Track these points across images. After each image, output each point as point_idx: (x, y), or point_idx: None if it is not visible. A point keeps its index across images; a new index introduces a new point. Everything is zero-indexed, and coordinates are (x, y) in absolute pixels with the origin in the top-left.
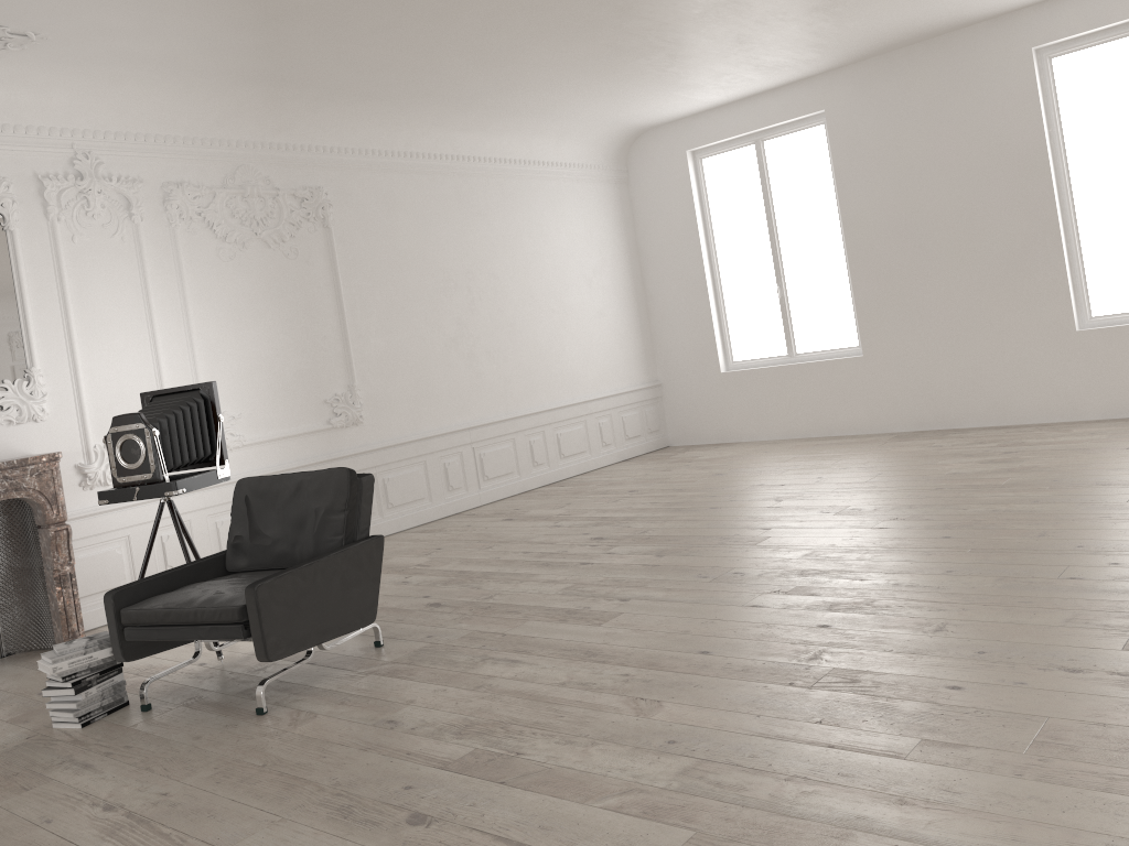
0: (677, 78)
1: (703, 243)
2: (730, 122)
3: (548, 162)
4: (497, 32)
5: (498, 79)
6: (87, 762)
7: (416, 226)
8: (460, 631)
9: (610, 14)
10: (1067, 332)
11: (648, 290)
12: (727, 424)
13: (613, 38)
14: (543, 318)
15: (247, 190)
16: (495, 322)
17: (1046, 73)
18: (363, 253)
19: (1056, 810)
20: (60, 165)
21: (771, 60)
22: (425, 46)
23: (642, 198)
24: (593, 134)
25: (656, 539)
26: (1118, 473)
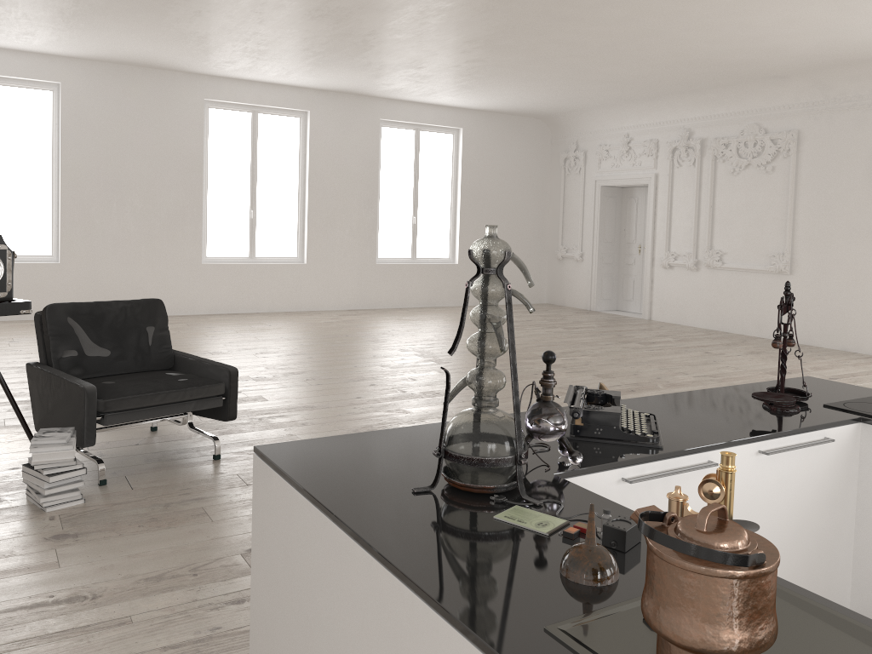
0: (6, 24)
1: None
2: None
3: None
4: None
5: None
6: (189, 499)
7: None
8: None
9: None
10: (197, 263)
11: None
12: None
13: None
14: None
15: None
16: None
17: (206, 115)
18: None
19: (558, 400)
20: None
21: (73, 41)
22: None
23: None
24: None
25: None
26: (300, 334)
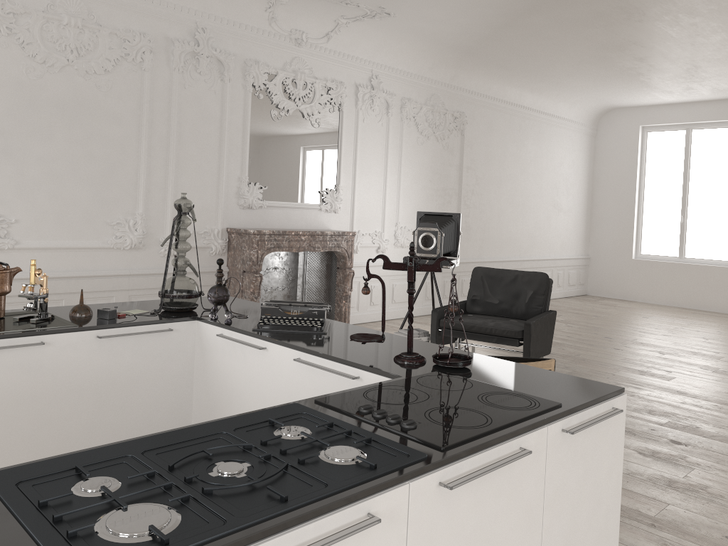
0: (664, 86)
1: (637, 182)
2: (673, 114)
3: (562, 117)
4: (604, 50)
5: (574, 71)
6: None
7: (499, 142)
8: (582, 368)
9: (670, 51)
10: None
11: (594, 201)
12: (629, 289)
13: (657, 62)
14: (543, 207)
15: (435, 108)
16: (523, 204)
17: None
18: (474, 153)
19: None
20: (364, 80)
21: (724, 86)
22: (560, 50)
23: (602, 147)
24: (588, 106)
25: (647, 344)
26: None
